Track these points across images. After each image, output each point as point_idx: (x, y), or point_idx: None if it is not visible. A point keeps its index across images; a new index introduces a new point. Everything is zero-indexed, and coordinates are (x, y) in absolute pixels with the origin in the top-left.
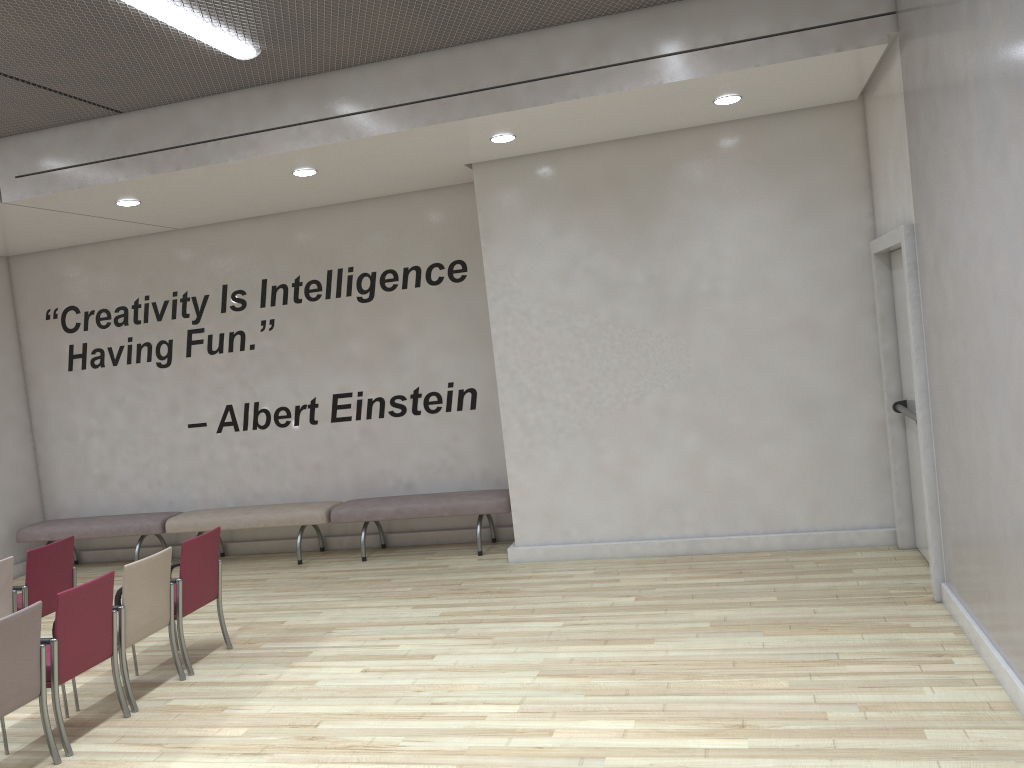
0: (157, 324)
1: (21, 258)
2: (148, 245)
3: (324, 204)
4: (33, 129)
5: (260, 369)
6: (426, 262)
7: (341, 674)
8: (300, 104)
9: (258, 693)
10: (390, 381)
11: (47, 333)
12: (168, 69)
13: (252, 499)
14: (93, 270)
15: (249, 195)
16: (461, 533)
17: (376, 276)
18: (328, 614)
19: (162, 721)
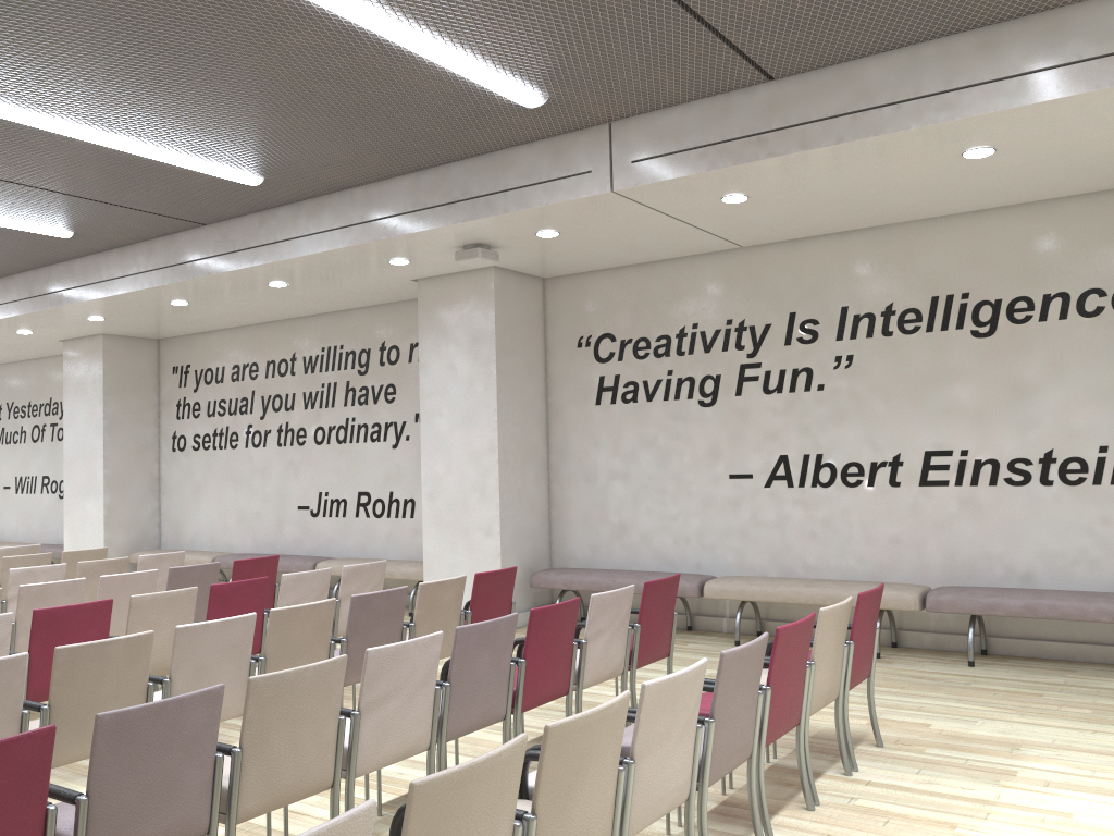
0: (703, 356)
1: (557, 280)
2: (702, 266)
3: (938, 214)
4: (661, 106)
5: (828, 414)
6: (1078, 287)
7: (1103, 811)
8: (1025, 49)
9: (987, 814)
10: (1009, 439)
11: (576, 362)
12: (881, 2)
13: (801, 571)
14: (635, 294)
15: (872, 193)
16: (1105, 650)
17: (1001, 304)
18: (988, 725)
19: (870, 826)
